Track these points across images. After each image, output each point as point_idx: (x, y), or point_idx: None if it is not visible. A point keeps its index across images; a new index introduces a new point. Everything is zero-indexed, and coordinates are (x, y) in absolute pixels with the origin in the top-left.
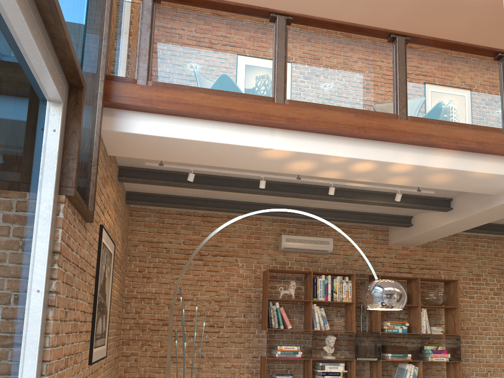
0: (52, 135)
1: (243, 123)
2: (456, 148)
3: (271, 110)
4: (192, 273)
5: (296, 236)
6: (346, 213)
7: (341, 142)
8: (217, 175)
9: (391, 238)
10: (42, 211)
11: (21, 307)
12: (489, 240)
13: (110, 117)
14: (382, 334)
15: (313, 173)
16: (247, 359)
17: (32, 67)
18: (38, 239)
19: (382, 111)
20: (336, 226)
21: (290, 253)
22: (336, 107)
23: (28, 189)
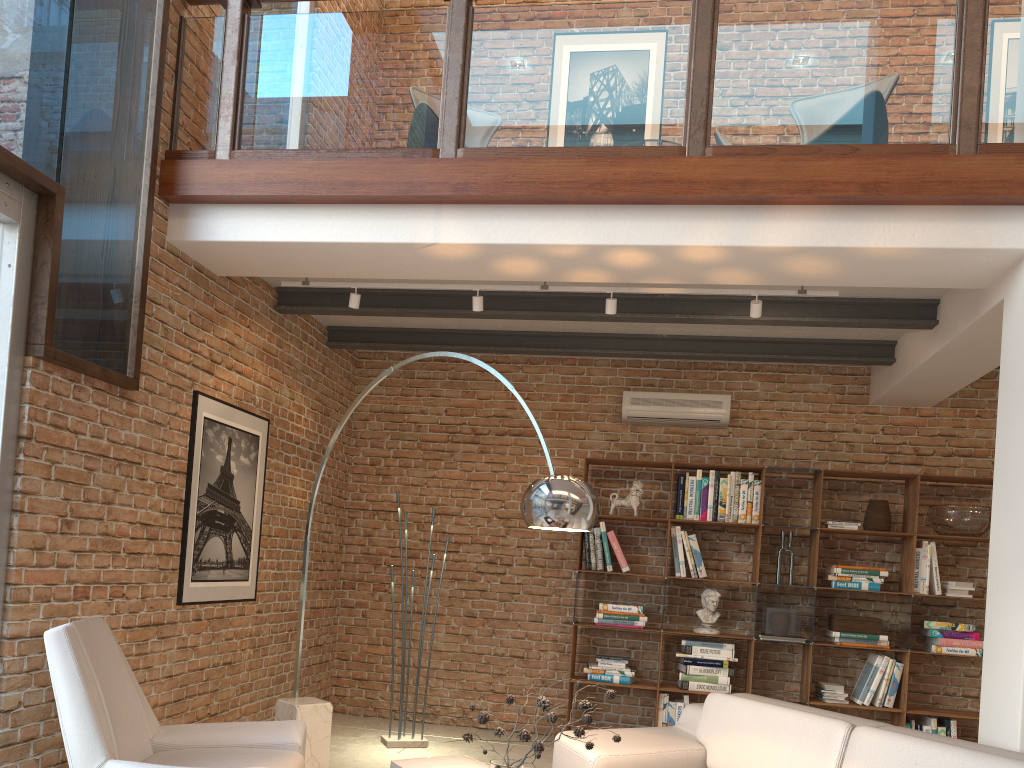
0: (7, 272)
1: (386, 203)
2: (819, 202)
3: (427, 173)
4: (460, 467)
5: (651, 393)
6: (740, 342)
7: (568, 217)
8: (436, 290)
9: (872, 391)
10: None
11: None
12: None
13: (182, 219)
14: (839, 592)
15: (555, 276)
16: (554, 624)
17: None
18: None
19: (655, 143)
20: (749, 368)
21: (647, 426)
22: (554, 149)
23: None
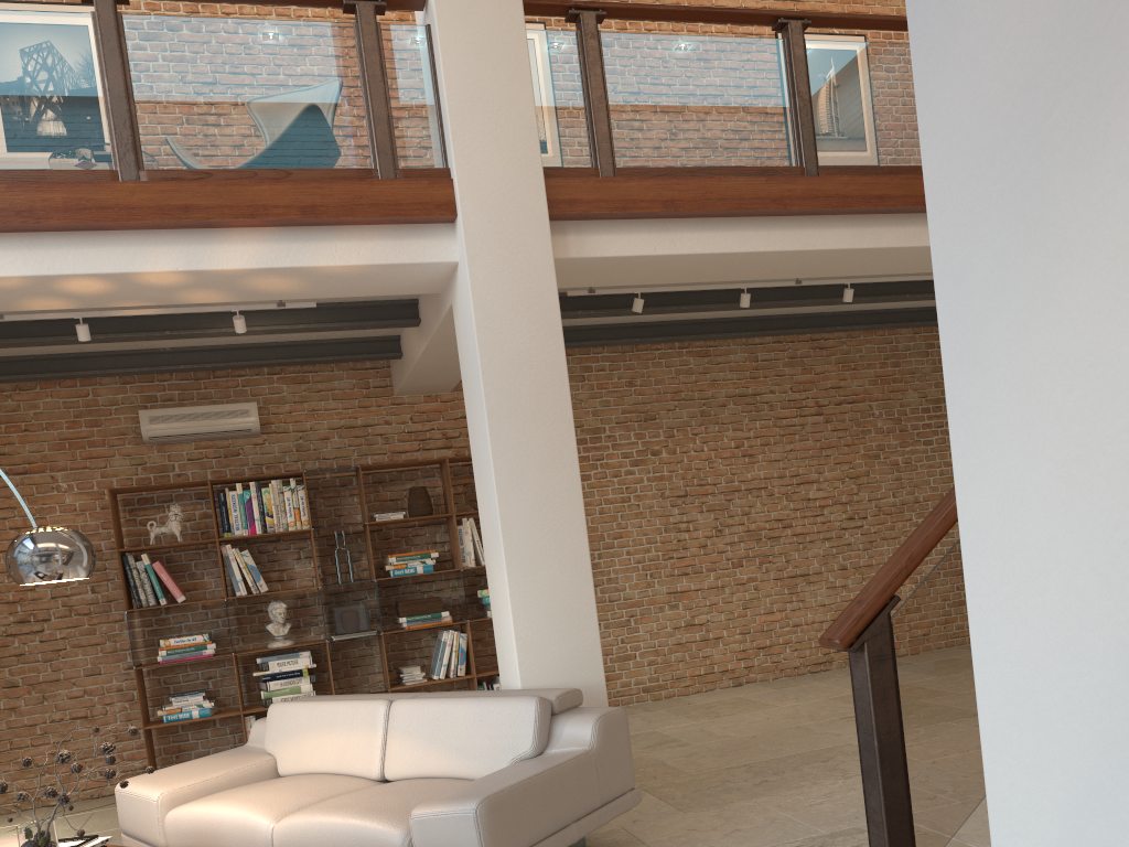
0: None
1: None
2: (266, 224)
3: None
4: None
5: (171, 409)
6: (251, 349)
7: (1, 247)
8: None
9: (394, 383)
10: None
11: None
12: (614, 356)
13: None
14: (402, 579)
15: (6, 306)
16: (115, 673)
17: None
18: None
19: (84, 166)
20: (272, 372)
21: (175, 445)
22: None
23: None
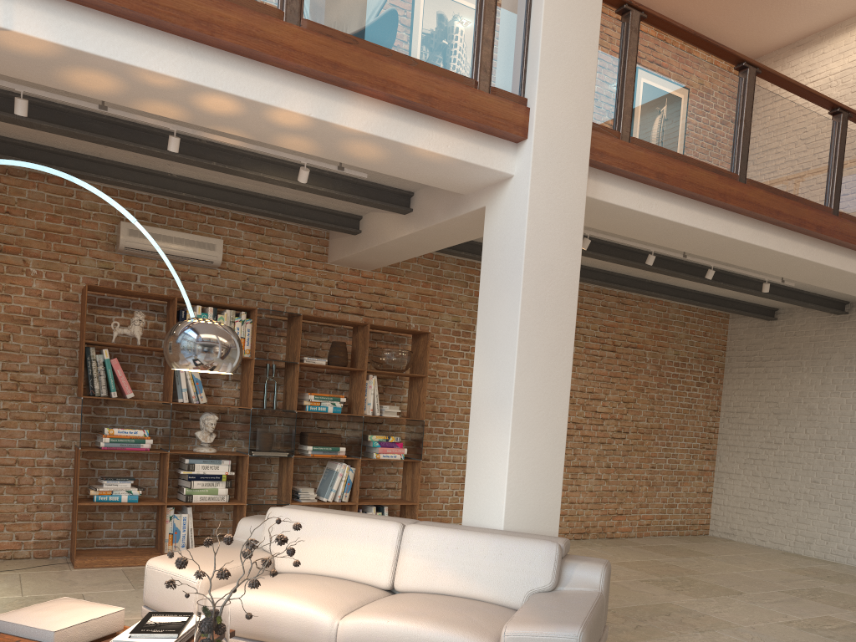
0: None
1: None
2: (387, 99)
3: None
4: None
5: (150, 227)
6: (242, 195)
7: (167, 46)
8: None
9: (332, 252)
10: None
11: None
12: None
13: None
14: (306, 414)
15: (126, 100)
16: (48, 450)
17: None
18: None
19: None
20: (235, 217)
21: (141, 259)
22: None
23: None
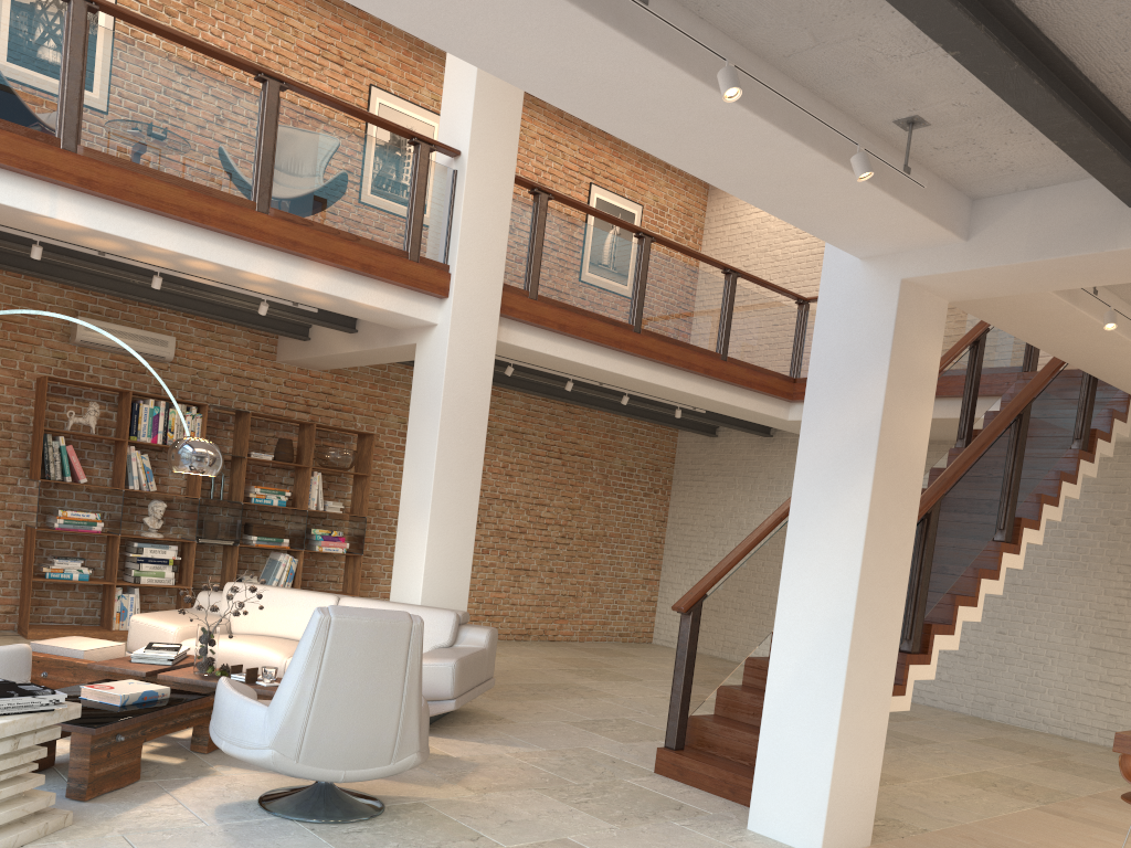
0: None
1: (4, 168)
2: (335, 266)
3: (54, 160)
4: None
5: (106, 323)
6: (199, 301)
7: (167, 228)
8: None
9: (281, 352)
10: None
11: None
12: None
13: None
14: (250, 506)
15: (125, 254)
16: None
17: None
18: None
19: (233, 191)
20: (186, 314)
21: (94, 350)
22: (161, 173)
23: None
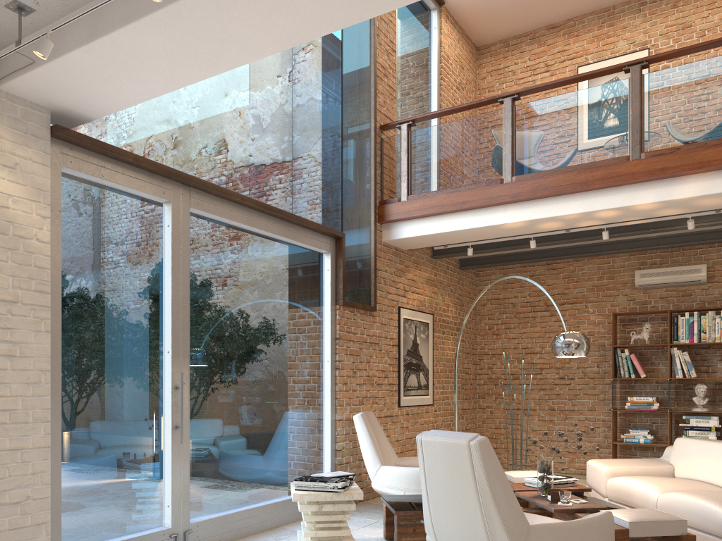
0: (327, 272)
1: (480, 208)
2: (708, 170)
3: (498, 191)
4: (539, 325)
5: (653, 269)
6: (705, 233)
7: (571, 200)
8: (512, 236)
9: None
10: (326, 317)
11: (317, 370)
12: None
13: (388, 230)
14: None
15: (570, 226)
16: (602, 411)
17: (304, 247)
18: (325, 333)
19: (613, 155)
20: (720, 245)
21: (653, 289)
22: (560, 168)
23: (312, 310)
